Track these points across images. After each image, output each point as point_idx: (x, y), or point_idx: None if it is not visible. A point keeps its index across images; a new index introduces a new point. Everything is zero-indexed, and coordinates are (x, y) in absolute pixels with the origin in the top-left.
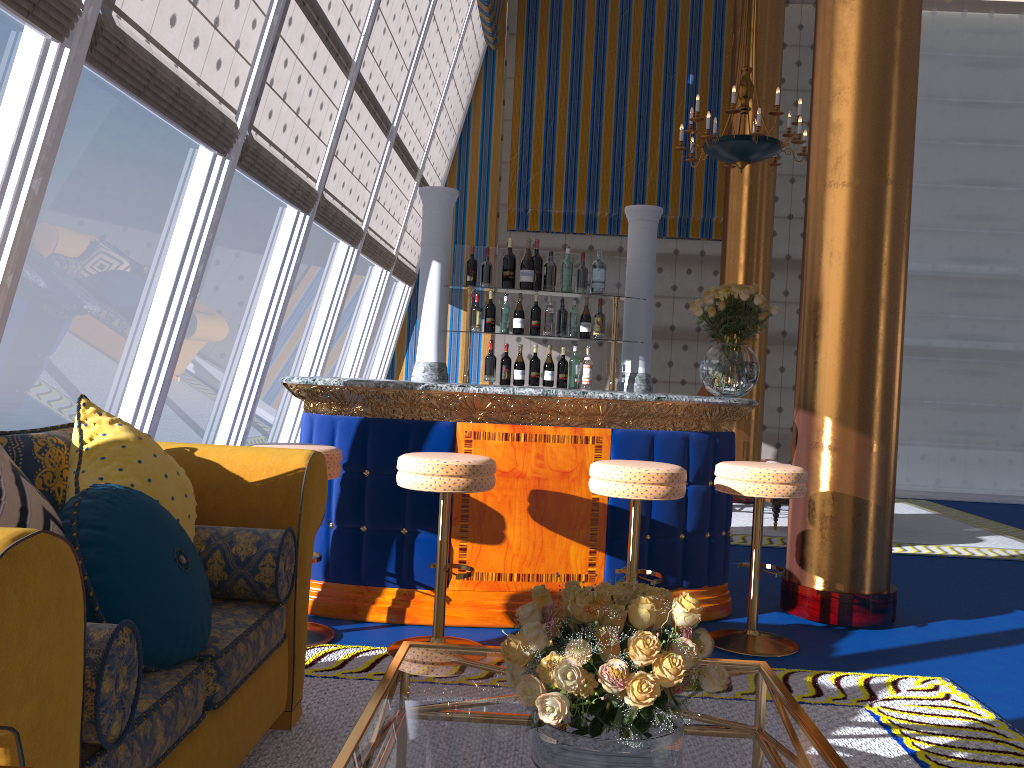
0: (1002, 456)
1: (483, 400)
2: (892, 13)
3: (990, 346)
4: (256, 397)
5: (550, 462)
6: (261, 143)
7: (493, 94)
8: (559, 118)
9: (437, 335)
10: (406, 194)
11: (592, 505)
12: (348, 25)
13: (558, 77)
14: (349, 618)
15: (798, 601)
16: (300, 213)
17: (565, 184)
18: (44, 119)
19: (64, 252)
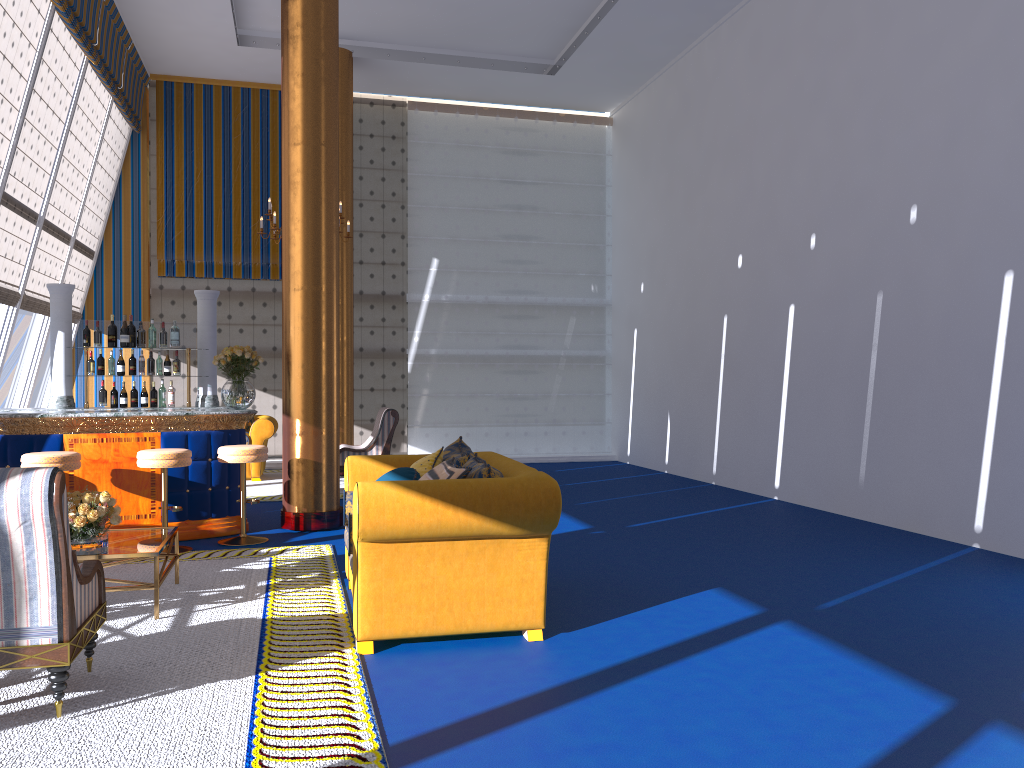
0: (540, 430)
1: (78, 421)
2: (315, 197)
3: (528, 353)
4: None
5: (123, 453)
6: None
7: (140, 168)
8: (196, 188)
9: (65, 378)
10: (61, 257)
11: (151, 475)
12: None
13: (194, 156)
14: None
15: (285, 520)
16: None
17: (204, 240)
18: None
19: None
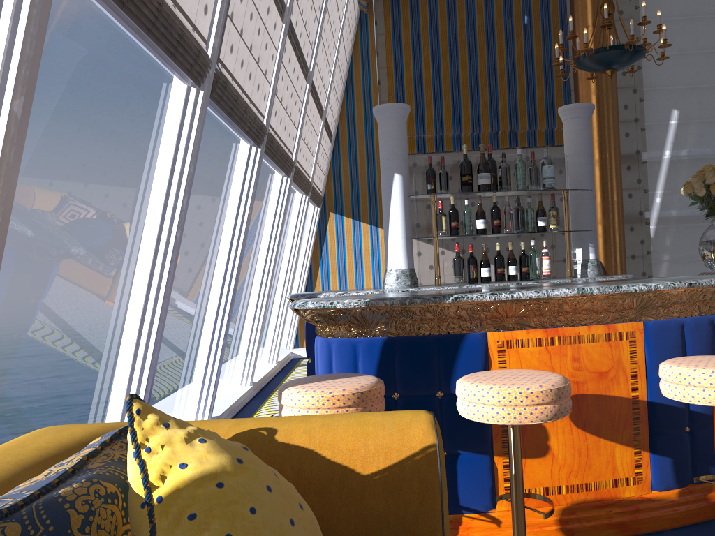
0: None
1: (516, 306)
2: None
3: None
4: (229, 315)
5: (587, 364)
6: (226, 76)
7: (369, 48)
8: (424, 61)
9: (405, 243)
10: (316, 131)
11: (632, 404)
12: None
13: (420, 29)
14: None
15: None
16: (252, 147)
17: (434, 113)
18: (20, 21)
19: (37, 211)
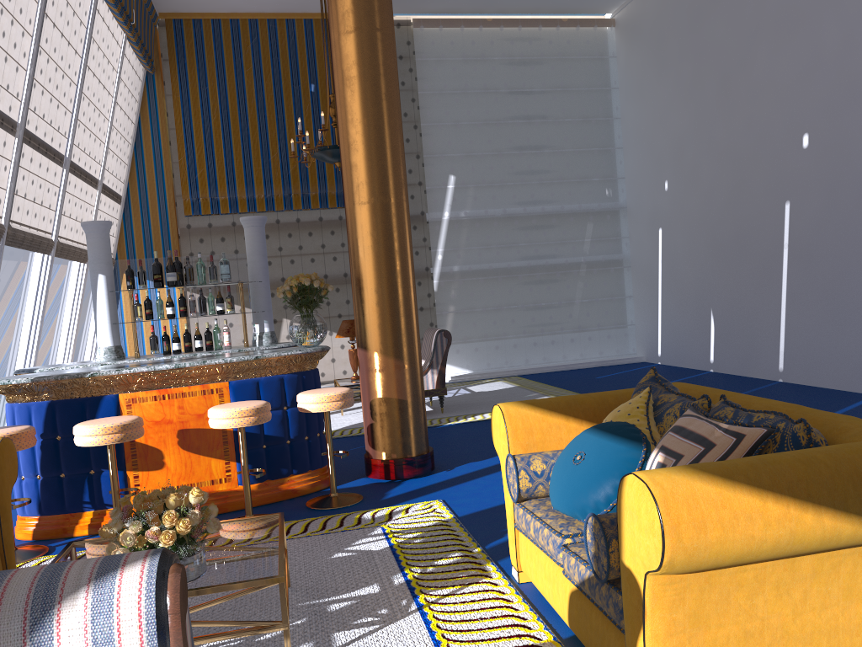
0: (566, 337)
1: (134, 377)
2: (376, 93)
3: (549, 262)
4: None
5: (189, 410)
6: None
7: (157, 109)
8: (214, 125)
9: (111, 327)
10: (90, 202)
11: (222, 432)
12: (8, 99)
13: (208, 93)
14: (61, 537)
15: (372, 469)
16: None
17: (226, 176)
18: None
19: None
